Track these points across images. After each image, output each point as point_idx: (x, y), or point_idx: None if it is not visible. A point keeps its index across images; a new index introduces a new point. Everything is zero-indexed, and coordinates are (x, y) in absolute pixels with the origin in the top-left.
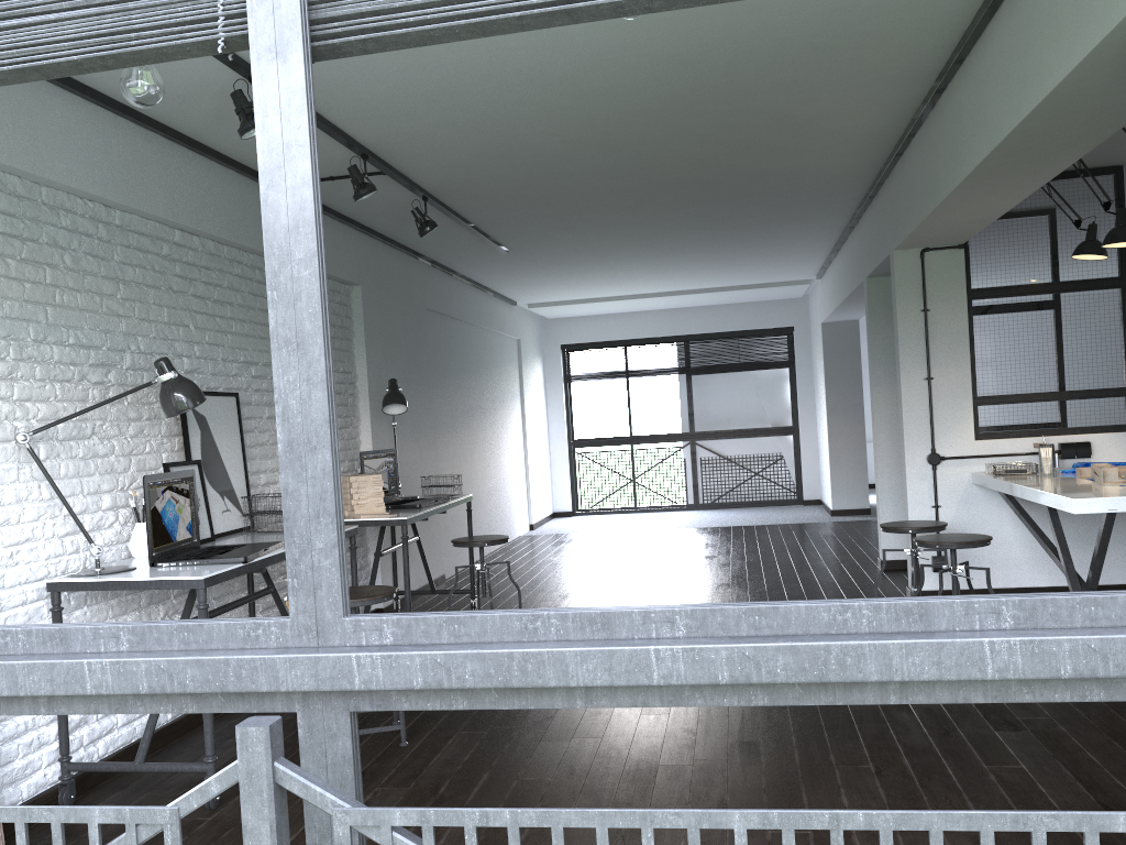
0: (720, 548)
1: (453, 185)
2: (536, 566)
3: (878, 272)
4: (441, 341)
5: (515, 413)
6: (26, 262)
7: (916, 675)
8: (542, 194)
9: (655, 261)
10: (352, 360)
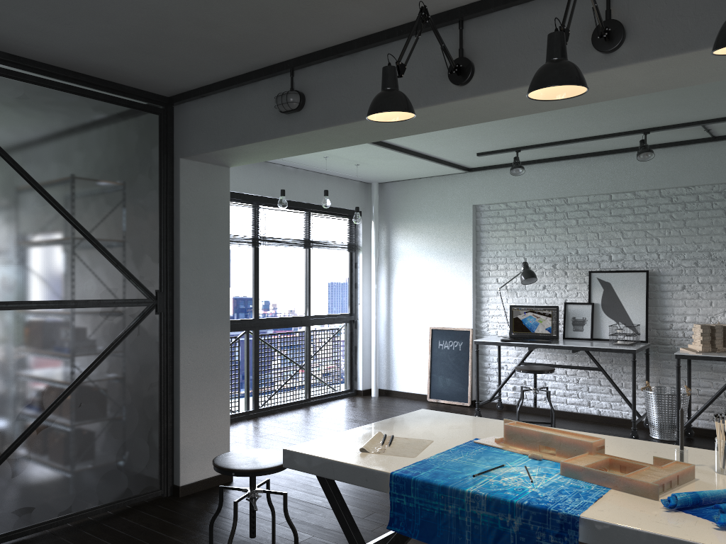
0: None
1: None
2: None
3: None
4: None
5: None
6: (518, 229)
7: None
8: None
9: None
10: None
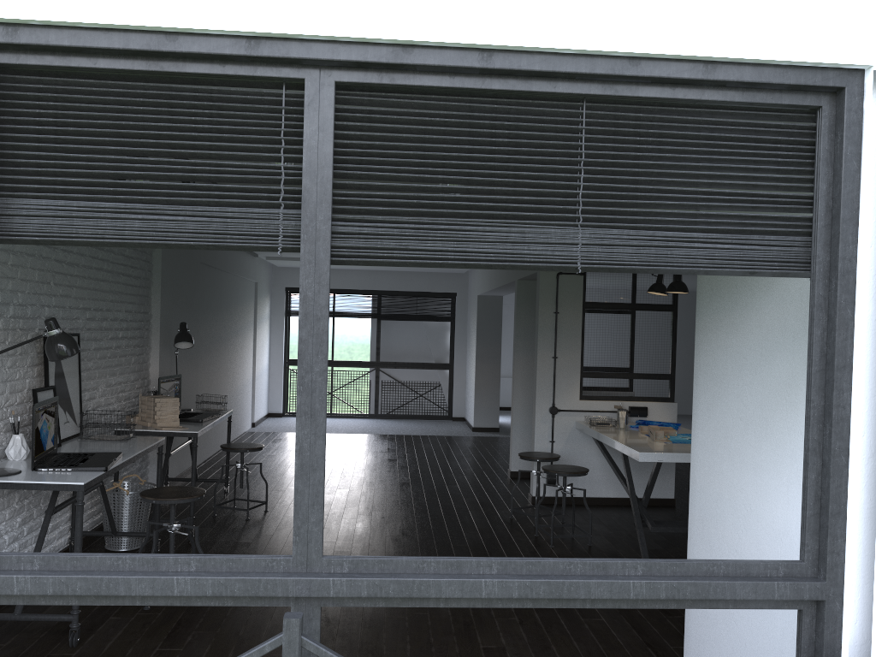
0: (399, 453)
1: None
2: (264, 459)
3: (526, 278)
4: (207, 286)
5: (249, 338)
6: None
7: (600, 596)
8: None
9: None
10: (149, 303)
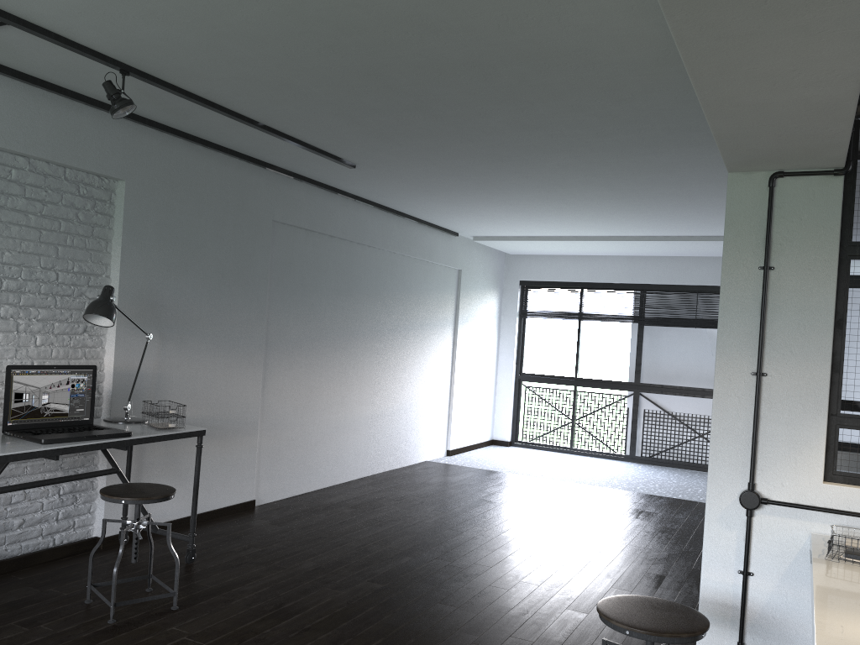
0: (580, 523)
1: (137, 52)
2: (368, 505)
3: None
4: (304, 258)
5: (440, 340)
6: None
7: None
8: (273, 75)
9: (550, 195)
10: (105, 261)
